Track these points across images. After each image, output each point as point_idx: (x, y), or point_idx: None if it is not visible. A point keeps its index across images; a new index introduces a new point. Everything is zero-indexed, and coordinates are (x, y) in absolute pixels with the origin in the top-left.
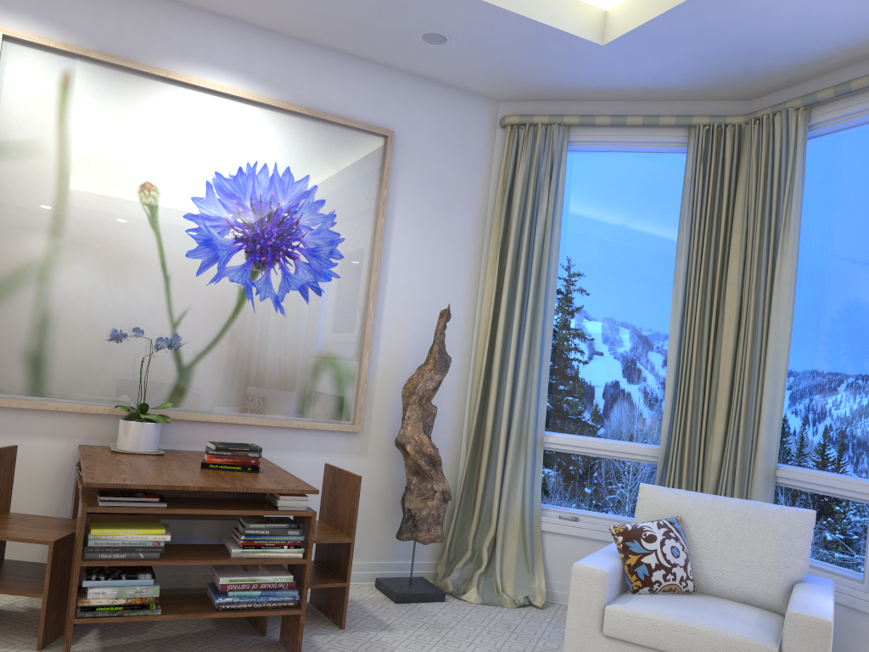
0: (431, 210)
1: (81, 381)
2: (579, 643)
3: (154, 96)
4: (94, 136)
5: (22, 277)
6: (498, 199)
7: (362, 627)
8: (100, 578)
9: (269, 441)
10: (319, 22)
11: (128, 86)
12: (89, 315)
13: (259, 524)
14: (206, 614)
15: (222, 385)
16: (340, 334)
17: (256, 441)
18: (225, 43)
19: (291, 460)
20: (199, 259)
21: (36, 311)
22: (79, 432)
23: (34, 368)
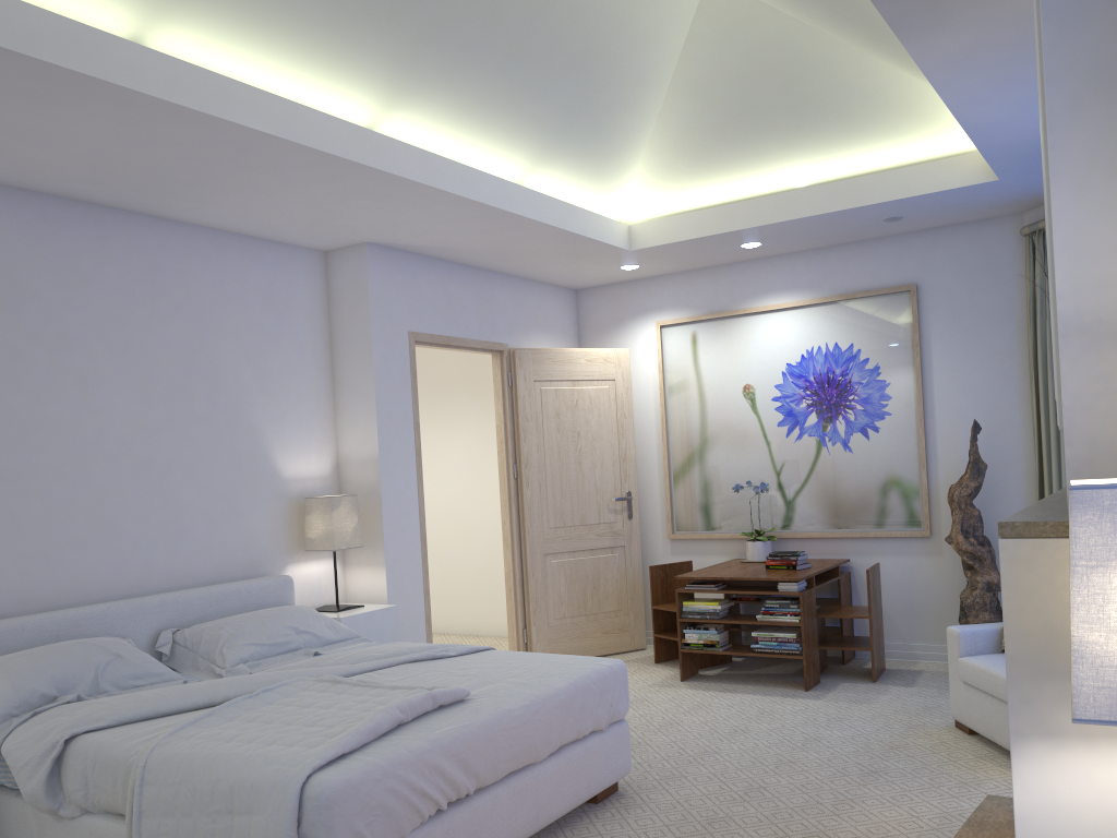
0: (967, 336)
1: (730, 519)
2: (952, 686)
3: (741, 327)
4: (713, 365)
5: (691, 460)
6: (1028, 306)
7: (890, 683)
8: (690, 628)
9: (857, 548)
10: (820, 239)
11: (725, 327)
12: (727, 476)
13: (772, 600)
14: (745, 653)
15: (815, 510)
16: (899, 459)
17: (847, 549)
18: (778, 273)
19: (877, 562)
20: (785, 426)
21: (701, 480)
22: (734, 551)
23: (705, 514)
